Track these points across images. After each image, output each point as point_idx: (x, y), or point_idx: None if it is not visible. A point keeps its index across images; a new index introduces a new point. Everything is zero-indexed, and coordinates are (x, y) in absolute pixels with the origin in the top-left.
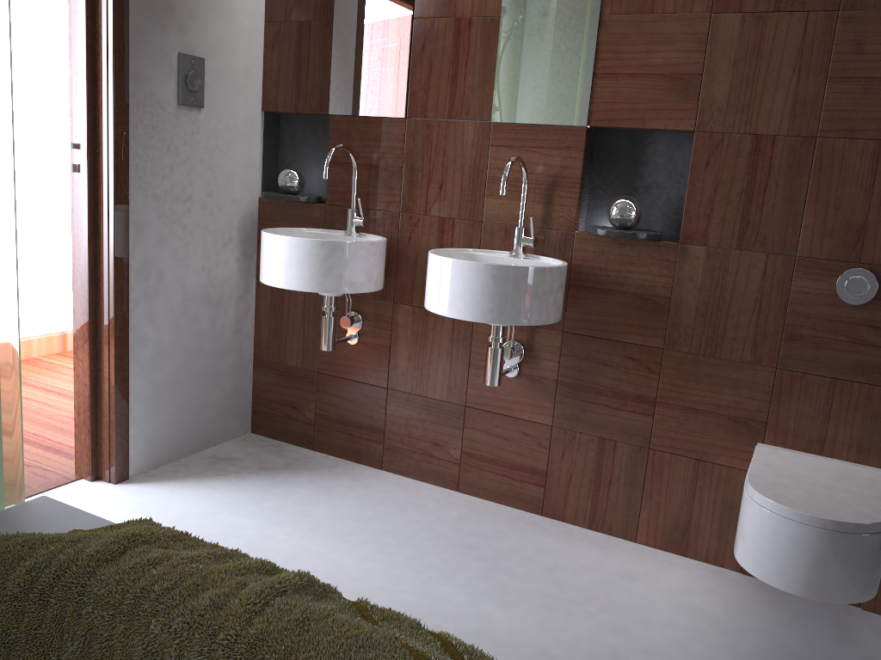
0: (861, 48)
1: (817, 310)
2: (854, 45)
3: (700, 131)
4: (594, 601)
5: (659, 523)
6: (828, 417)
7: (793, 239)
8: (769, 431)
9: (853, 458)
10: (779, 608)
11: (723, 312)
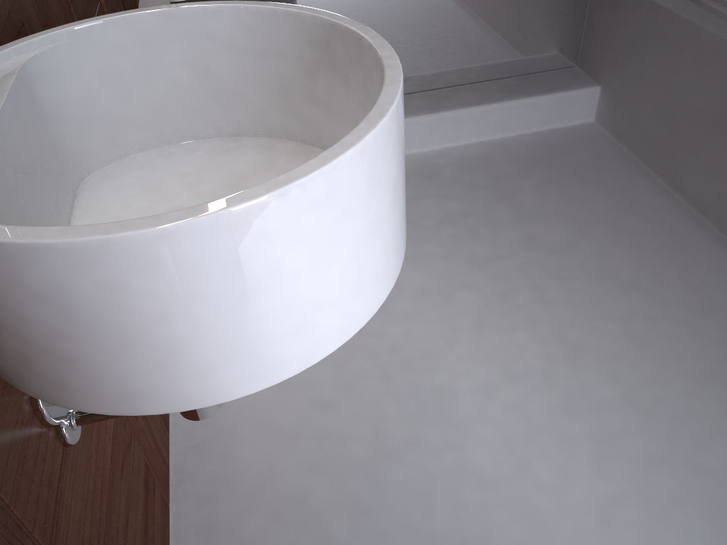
0: None
1: None
2: None
3: None
4: (352, 343)
5: None
6: None
7: None
8: None
9: None
10: None
11: (45, 2)
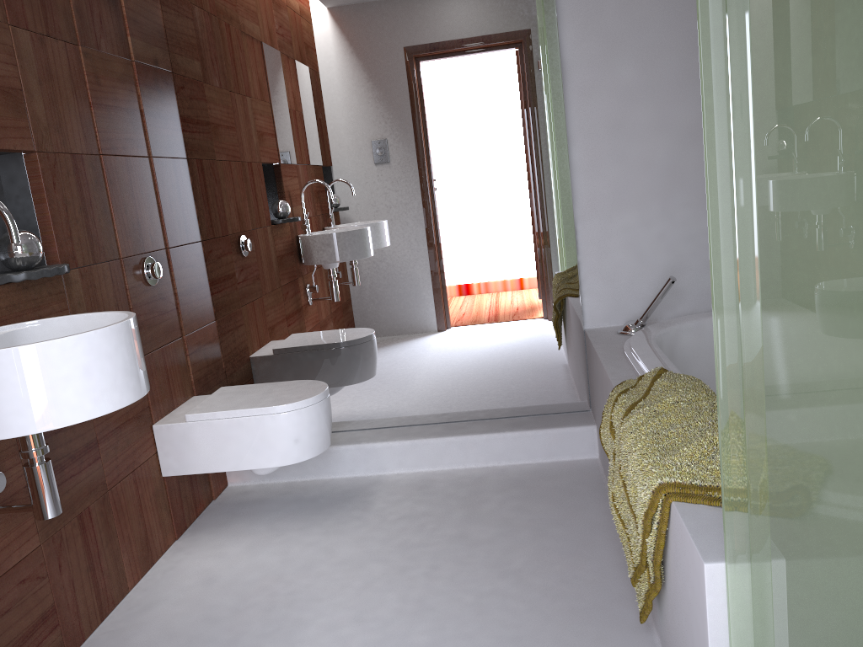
0: (99, 81)
1: (142, 298)
2: (95, 77)
3: (40, 151)
4: (266, 585)
5: (135, 554)
6: (168, 377)
7: (115, 244)
8: (154, 411)
9: (183, 399)
10: (230, 521)
11: None
